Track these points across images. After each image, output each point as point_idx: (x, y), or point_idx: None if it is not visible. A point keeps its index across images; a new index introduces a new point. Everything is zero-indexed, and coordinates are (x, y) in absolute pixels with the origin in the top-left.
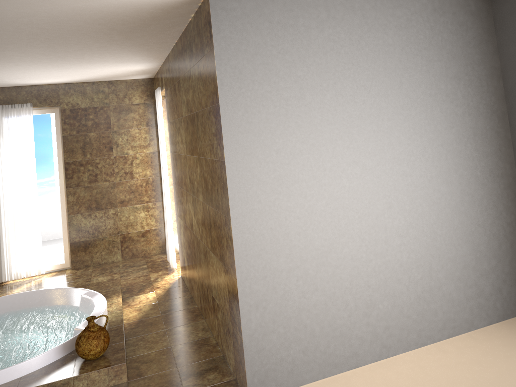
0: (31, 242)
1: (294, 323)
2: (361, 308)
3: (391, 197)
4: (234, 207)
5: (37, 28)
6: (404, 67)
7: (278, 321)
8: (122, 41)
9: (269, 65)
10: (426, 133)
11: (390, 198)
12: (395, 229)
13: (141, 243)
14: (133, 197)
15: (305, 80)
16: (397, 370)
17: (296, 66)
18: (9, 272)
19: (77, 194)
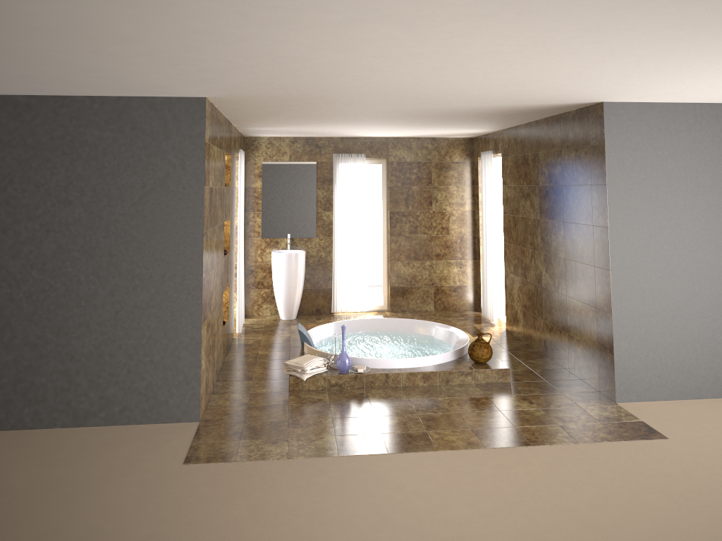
0: (358, 281)
1: (652, 354)
2: (706, 355)
3: None
4: (613, 262)
5: (452, 112)
6: None
7: (640, 350)
8: (496, 118)
9: (645, 158)
10: None
11: None
12: None
13: (452, 297)
14: (448, 252)
15: (672, 172)
16: None
17: (666, 160)
18: (340, 305)
19: (398, 242)
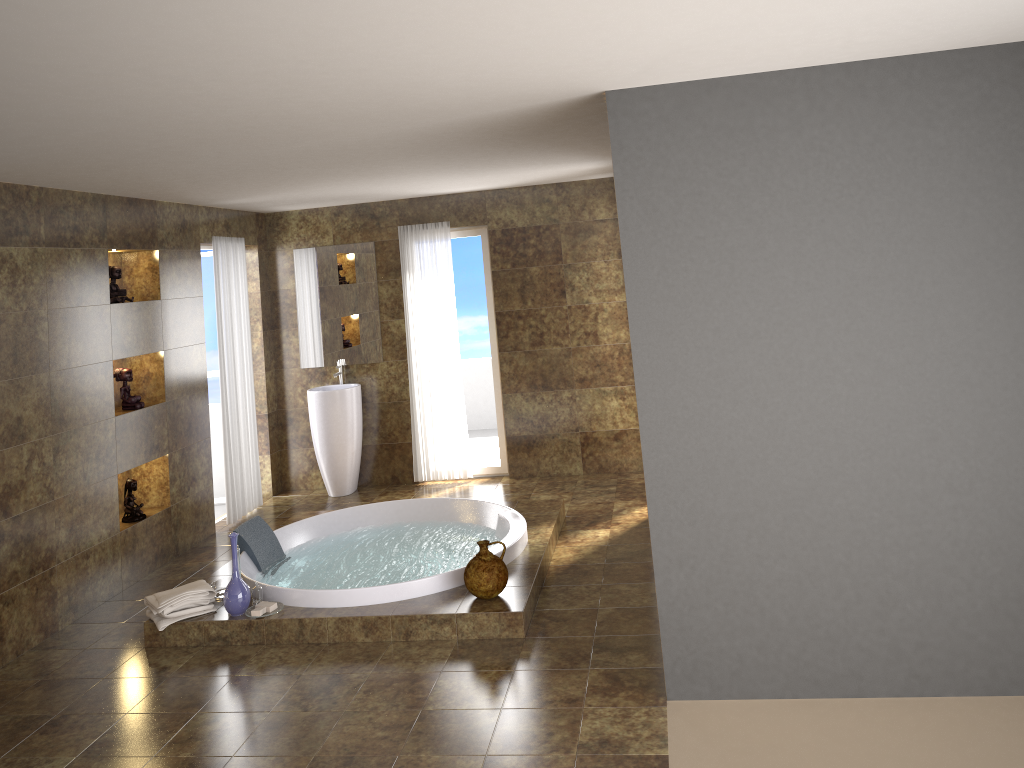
0: (453, 429)
1: (741, 601)
2: (868, 602)
3: (937, 421)
4: (645, 411)
5: (409, 144)
6: (972, 186)
7: (716, 592)
8: (532, 143)
9: (702, 195)
10: (1021, 310)
11: (934, 423)
12: (943, 478)
13: (614, 450)
14: (599, 373)
15: (765, 217)
16: (926, 716)
17: (749, 195)
18: (426, 469)
19: (514, 362)
